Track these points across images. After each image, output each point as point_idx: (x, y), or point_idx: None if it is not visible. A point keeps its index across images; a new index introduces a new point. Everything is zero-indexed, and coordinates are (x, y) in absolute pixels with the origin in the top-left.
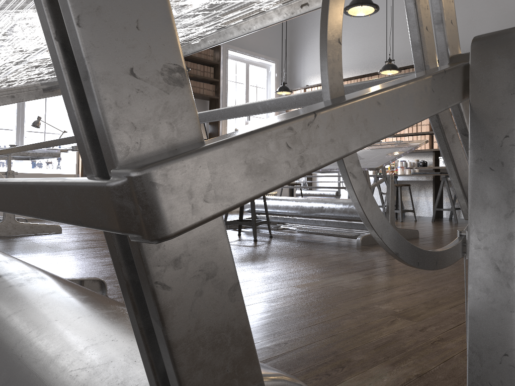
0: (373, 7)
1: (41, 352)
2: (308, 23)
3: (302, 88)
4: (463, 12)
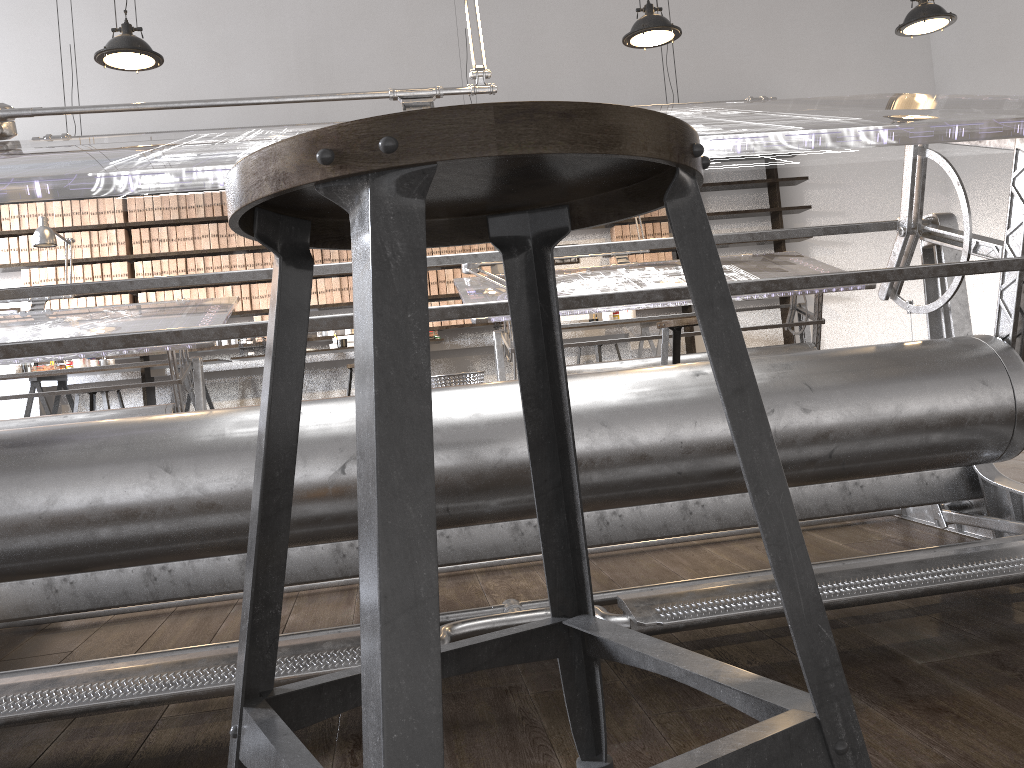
0: (156, 60)
1: (910, 351)
2: None
3: None
4: (172, 81)
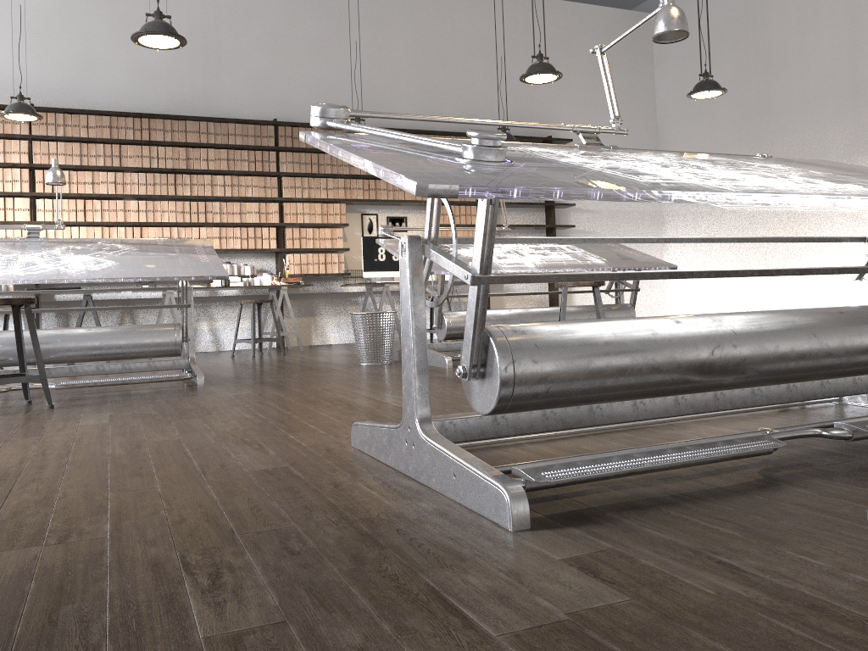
0: (181, 44)
1: None
2: None
3: None
4: (76, 44)
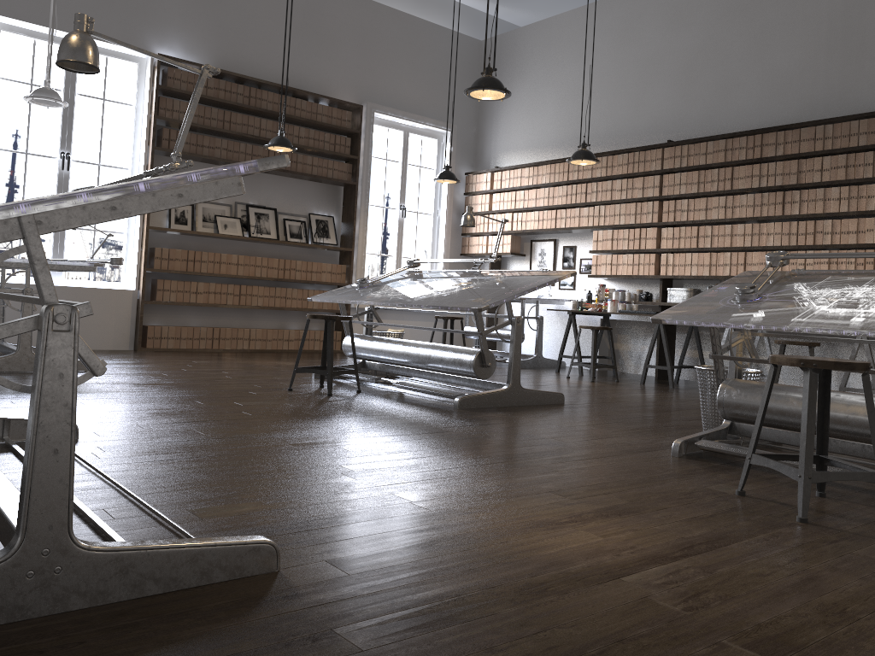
0: (500, 91)
1: None
2: (504, 70)
3: (489, 170)
4: (716, 71)
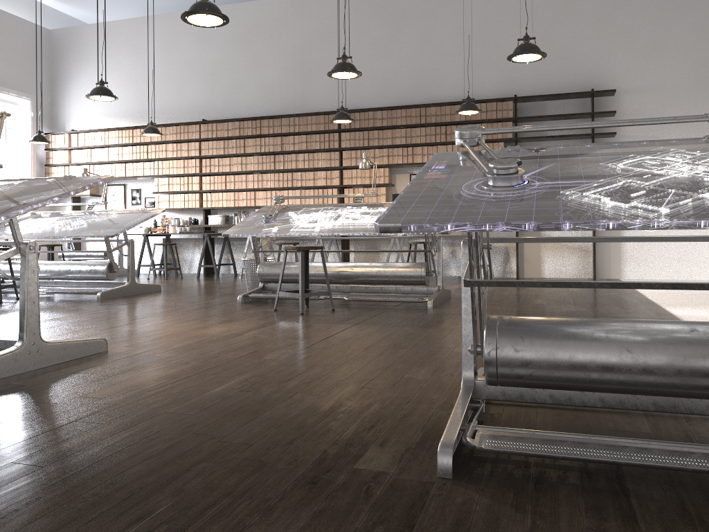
0: (112, 97)
1: None
2: (73, 56)
3: (66, 132)
4: (230, 77)
